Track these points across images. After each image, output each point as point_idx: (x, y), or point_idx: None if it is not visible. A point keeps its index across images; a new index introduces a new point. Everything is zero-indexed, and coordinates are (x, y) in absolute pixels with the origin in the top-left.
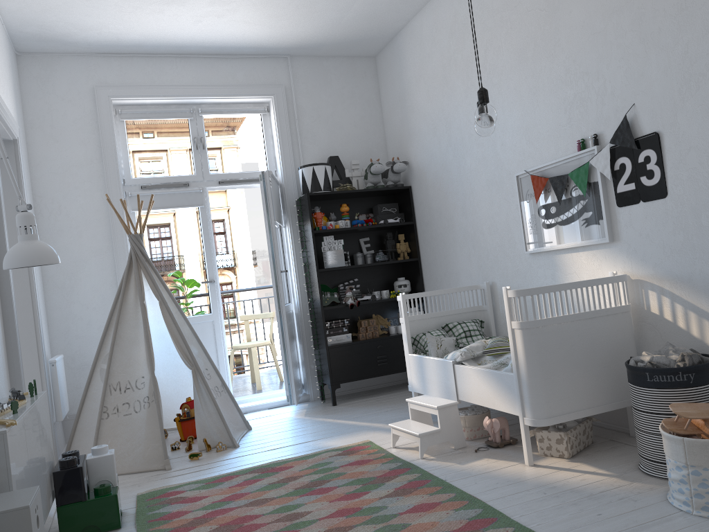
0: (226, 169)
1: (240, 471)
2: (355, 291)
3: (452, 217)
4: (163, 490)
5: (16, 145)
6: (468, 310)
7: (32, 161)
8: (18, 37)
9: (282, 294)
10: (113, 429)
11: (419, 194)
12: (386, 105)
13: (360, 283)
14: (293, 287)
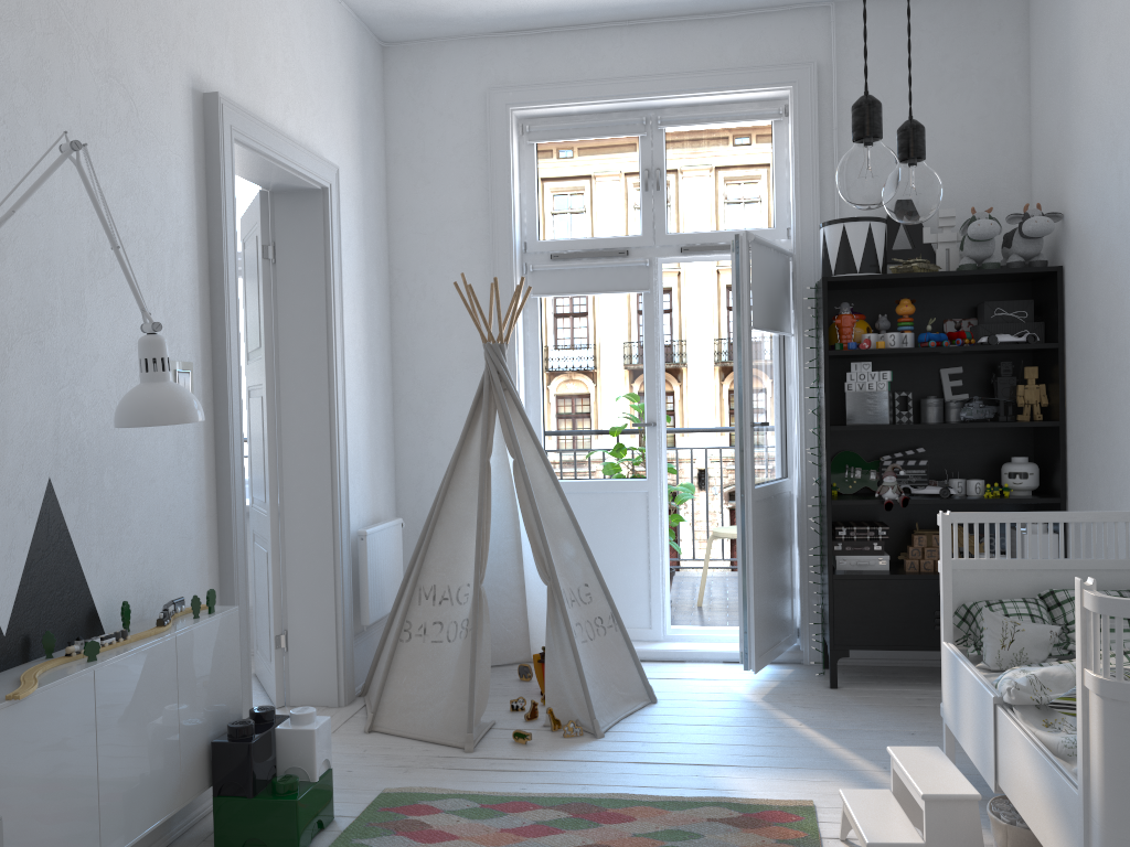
0: (696, 225)
1: (549, 797)
2: (915, 472)
3: (1128, 346)
4: (417, 797)
5: (327, 196)
6: (1120, 566)
7: (392, 214)
8: (373, 20)
9: (749, 467)
10: (412, 661)
11: (1076, 287)
12: (1038, 90)
13: (931, 457)
14: (796, 450)
